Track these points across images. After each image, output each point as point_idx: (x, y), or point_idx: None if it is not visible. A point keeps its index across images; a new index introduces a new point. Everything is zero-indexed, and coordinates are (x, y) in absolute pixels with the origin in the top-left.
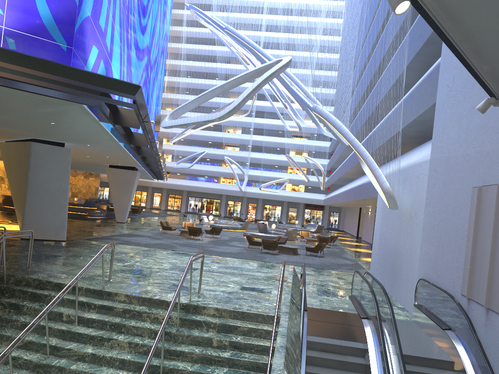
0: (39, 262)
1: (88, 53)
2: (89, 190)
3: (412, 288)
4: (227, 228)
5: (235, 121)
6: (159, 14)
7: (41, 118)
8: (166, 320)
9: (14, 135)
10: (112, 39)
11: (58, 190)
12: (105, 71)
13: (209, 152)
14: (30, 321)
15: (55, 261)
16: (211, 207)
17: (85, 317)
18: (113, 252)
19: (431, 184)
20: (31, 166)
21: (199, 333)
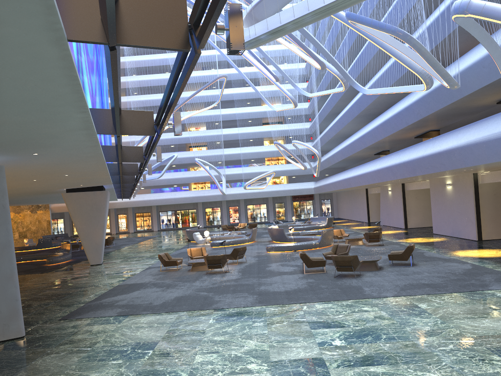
0: None
1: None
2: (40, 226)
3: None
4: (233, 243)
5: (198, 116)
6: None
7: None
8: None
9: None
10: None
11: None
12: None
13: None
14: None
15: None
16: (187, 219)
17: None
18: None
19: None
20: None
21: None
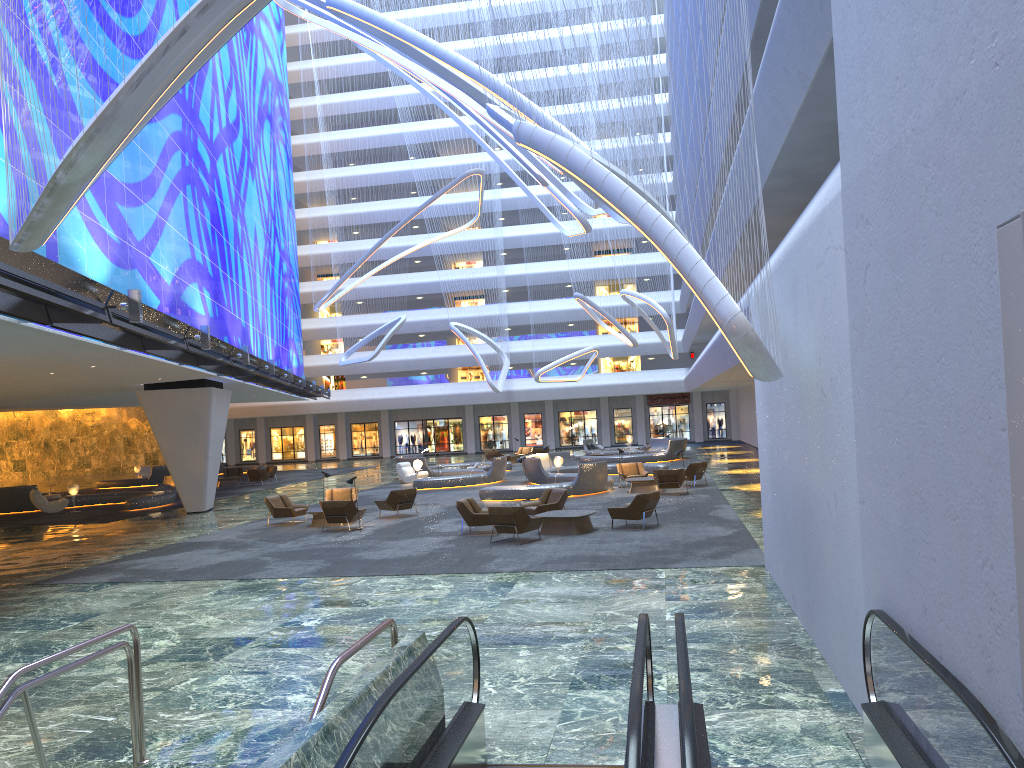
0: None
1: None
2: None
3: (857, 633)
4: (454, 482)
5: (463, 241)
6: None
7: None
8: None
9: None
10: None
11: None
12: None
13: (419, 319)
14: None
15: None
16: (445, 437)
17: None
18: None
19: (856, 272)
20: None
21: None
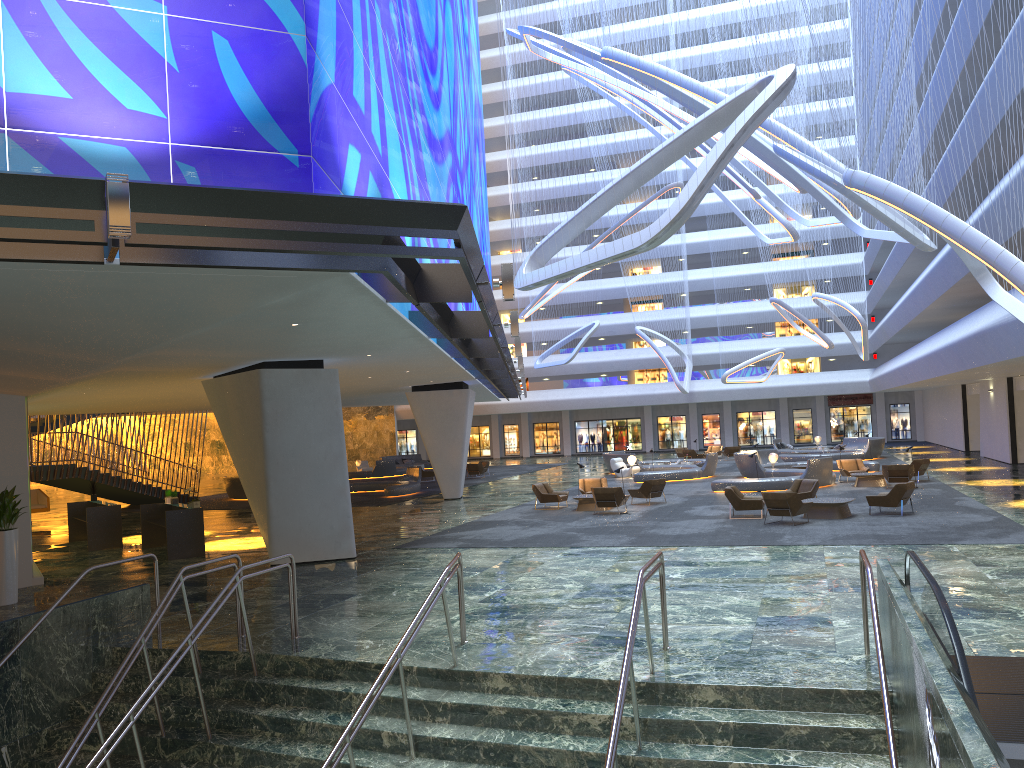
0: (313, 617)
1: (342, 163)
2: (379, 441)
3: None
4: (672, 476)
5: None
6: (459, 63)
7: (272, 318)
8: (615, 735)
9: (228, 362)
10: (382, 126)
11: (326, 457)
12: (380, 195)
13: (602, 324)
14: (318, 756)
15: (345, 610)
16: (624, 437)
17: (429, 736)
18: (461, 580)
19: None
20: (268, 417)
21: (692, 754)
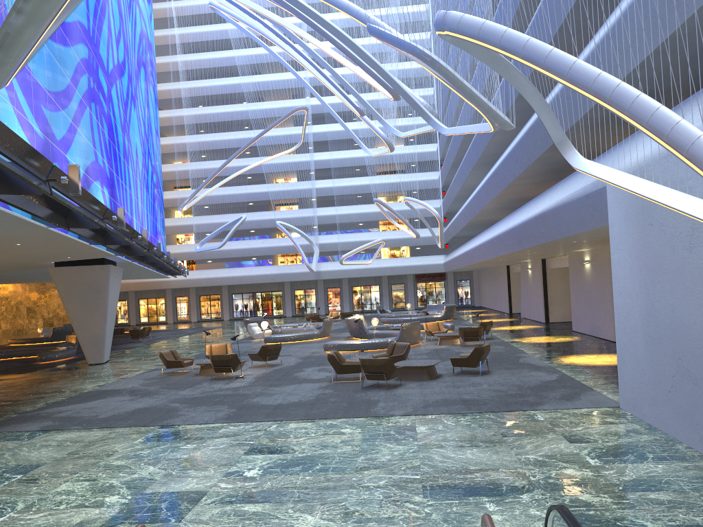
0: None
1: None
2: None
3: None
4: (295, 338)
5: (284, 162)
6: None
7: None
8: None
9: None
10: None
11: None
12: None
13: (252, 219)
14: None
15: None
16: (269, 305)
17: None
18: None
19: None
20: None
21: None
